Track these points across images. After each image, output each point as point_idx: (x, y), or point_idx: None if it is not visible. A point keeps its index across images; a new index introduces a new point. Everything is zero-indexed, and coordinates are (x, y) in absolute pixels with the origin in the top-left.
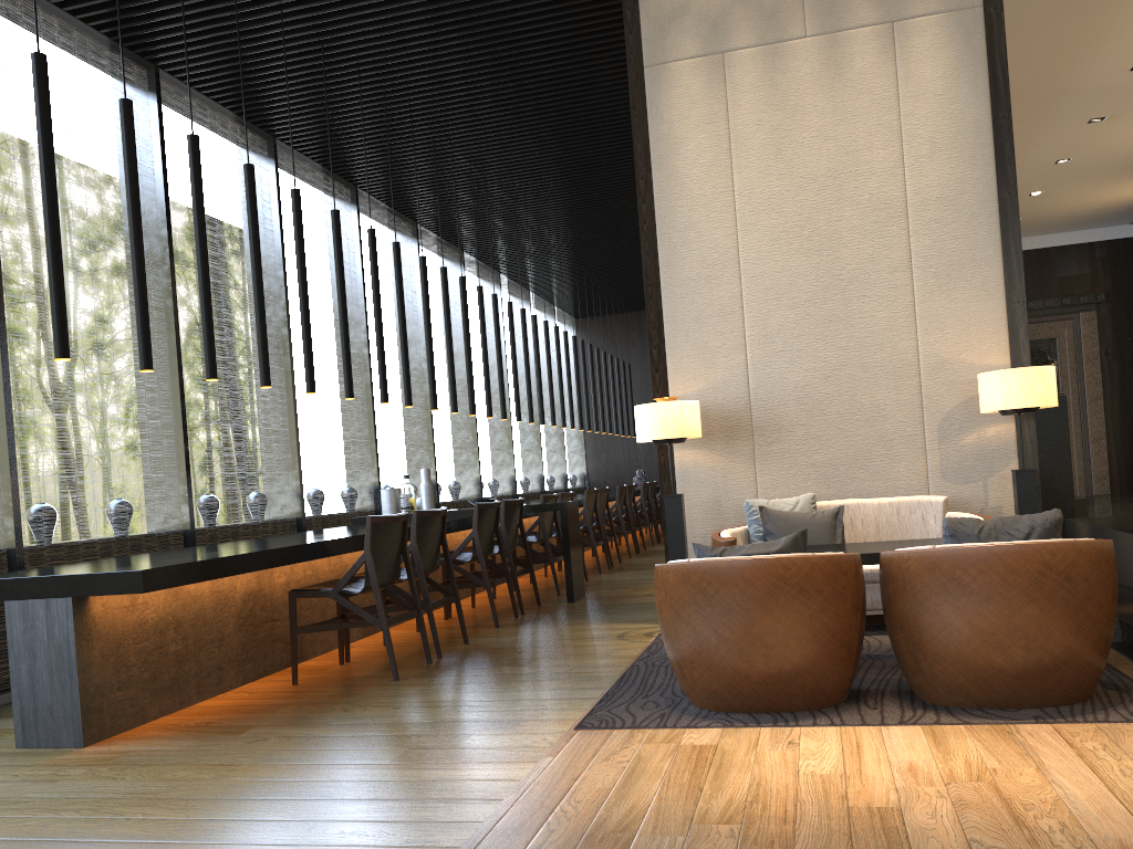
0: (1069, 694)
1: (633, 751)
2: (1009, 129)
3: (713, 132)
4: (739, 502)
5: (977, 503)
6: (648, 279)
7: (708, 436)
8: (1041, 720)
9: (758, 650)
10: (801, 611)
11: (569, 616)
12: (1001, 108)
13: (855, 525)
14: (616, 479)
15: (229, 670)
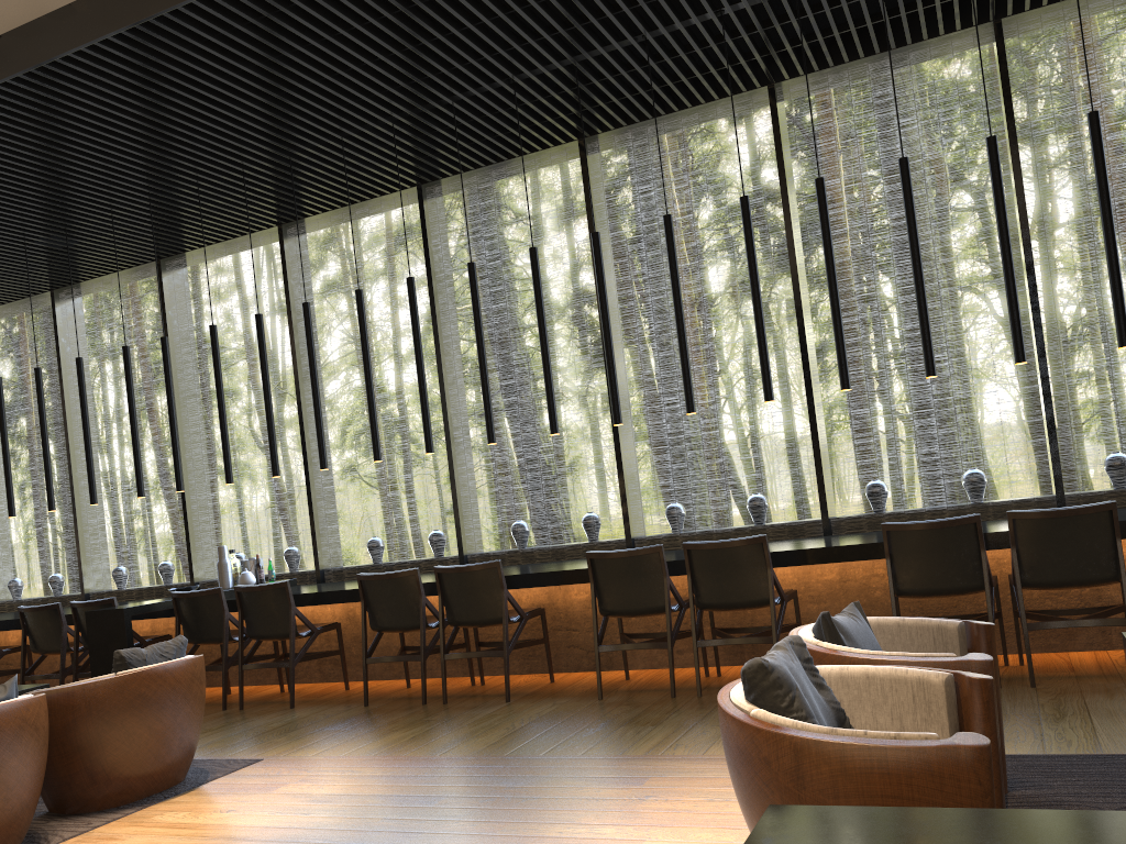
0: None
1: None
2: None
3: None
4: None
5: None
6: None
7: None
8: None
9: None
10: None
11: None
12: None
13: None
14: None
15: None
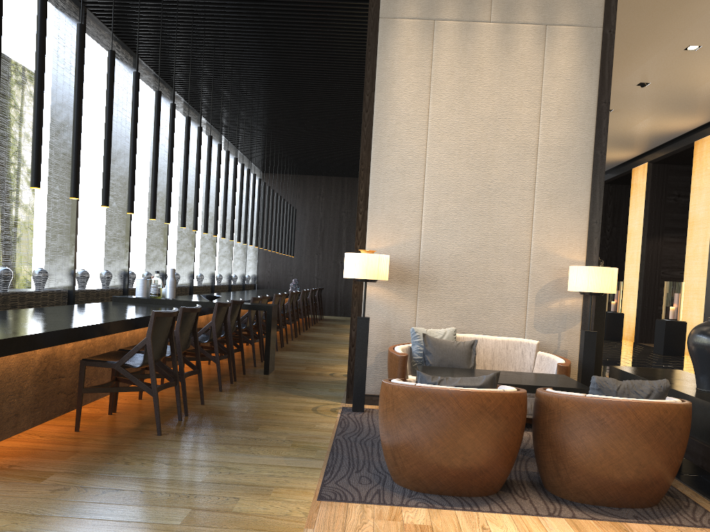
0: (652, 501)
1: (372, 527)
2: (607, 111)
3: (420, 73)
4: (403, 326)
5: (553, 346)
6: (363, 165)
7: (388, 279)
8: (640, 520)
9: (459, 455)
10: (493, 431)
11: (269, 386)
12: (604, 96)
13: (479, 352)
14: (276, 281)
15: (23, 416)
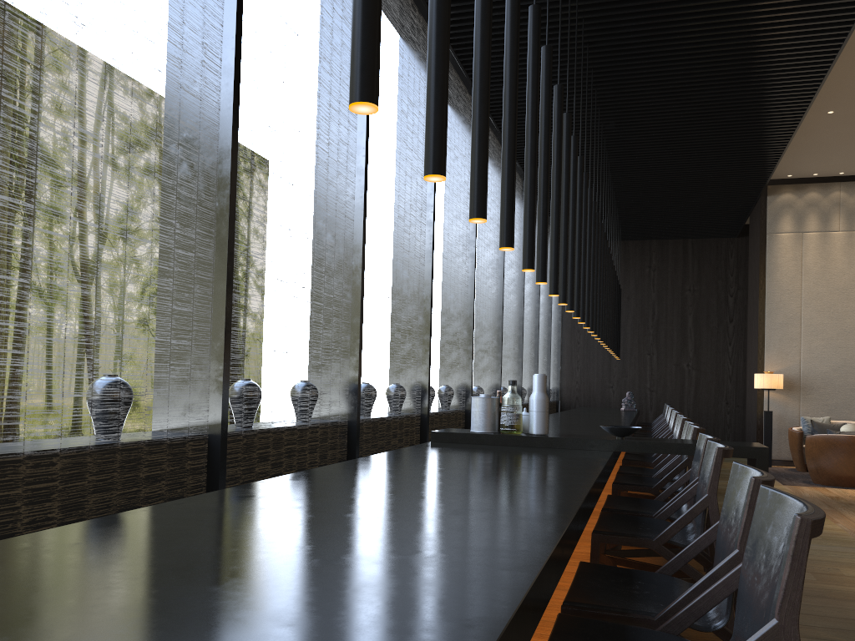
0: None
1: None
2: None
3: None
4: None
5: None
6: None
7: None
8: None
9: None
10: None
11: None
12: None
13: None
14: (588, 396)
15: None
